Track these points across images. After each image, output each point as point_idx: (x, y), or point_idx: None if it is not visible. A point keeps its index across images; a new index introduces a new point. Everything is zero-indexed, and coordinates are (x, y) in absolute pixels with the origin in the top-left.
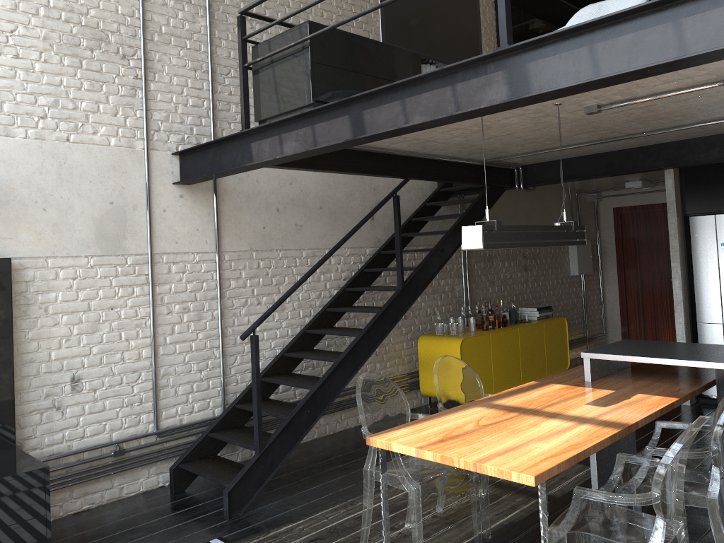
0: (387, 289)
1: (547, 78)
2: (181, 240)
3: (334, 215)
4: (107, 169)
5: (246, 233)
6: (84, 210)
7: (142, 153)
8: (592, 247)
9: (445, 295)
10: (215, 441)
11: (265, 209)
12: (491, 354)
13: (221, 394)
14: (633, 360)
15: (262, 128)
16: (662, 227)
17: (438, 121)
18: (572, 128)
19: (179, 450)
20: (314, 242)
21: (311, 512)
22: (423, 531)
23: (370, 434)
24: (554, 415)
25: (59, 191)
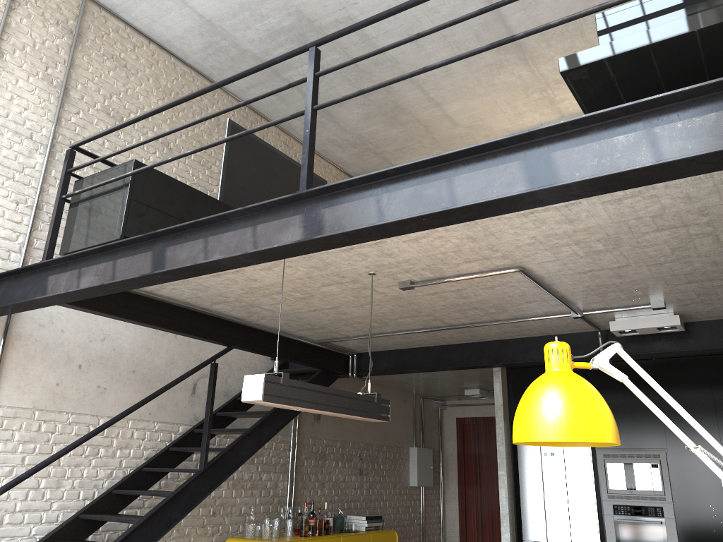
0: (188, 470)
1: (338, 223)
2: None
3: (148, 383)
4: None
5: (33, 387)
6: None
7: None
8: (434, 458)
9: (266, 492)
10: None
11: (64, 363)
12: None
13: None
14: None
15: (64, 260)
16: None
17: (234, 260)
18: (394, 308)
19: None
20: (118, 410)
21: None
22: None
23: None
24: None
25: None
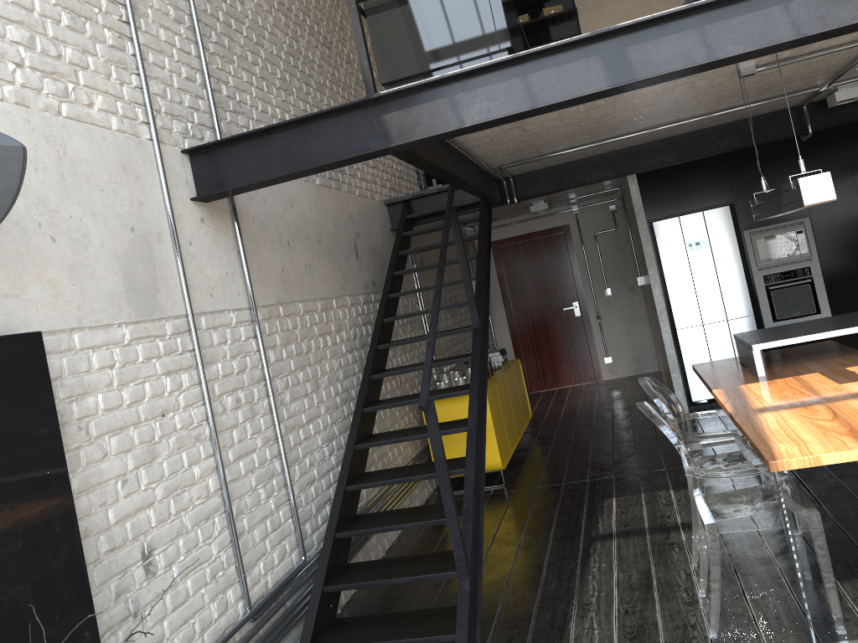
0: (454, 332)
1: None
2: (214, 290)
3: (331, 252)
4: (117, 170)
5: (270, 278)
6: (103, 241)
7: (150, 147)
8: None
9: (418, 351)
10: (330, 598)
11: (278, 242)
12: (501, 408)
13: (296, 527)
14: (815, 338)
15: (414, 89)
16: (544, 255)
17: (769, 49)
18: (663, 107)
19: (278, 633)
20: (324, 289)
21: (559, 632)
22: (723, 591)
23: (719, 470)
24: (854, 395)
25: (65, 205)
